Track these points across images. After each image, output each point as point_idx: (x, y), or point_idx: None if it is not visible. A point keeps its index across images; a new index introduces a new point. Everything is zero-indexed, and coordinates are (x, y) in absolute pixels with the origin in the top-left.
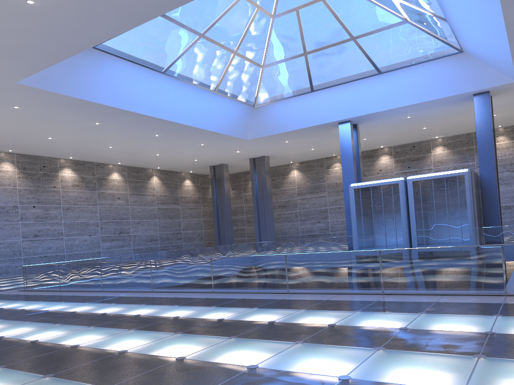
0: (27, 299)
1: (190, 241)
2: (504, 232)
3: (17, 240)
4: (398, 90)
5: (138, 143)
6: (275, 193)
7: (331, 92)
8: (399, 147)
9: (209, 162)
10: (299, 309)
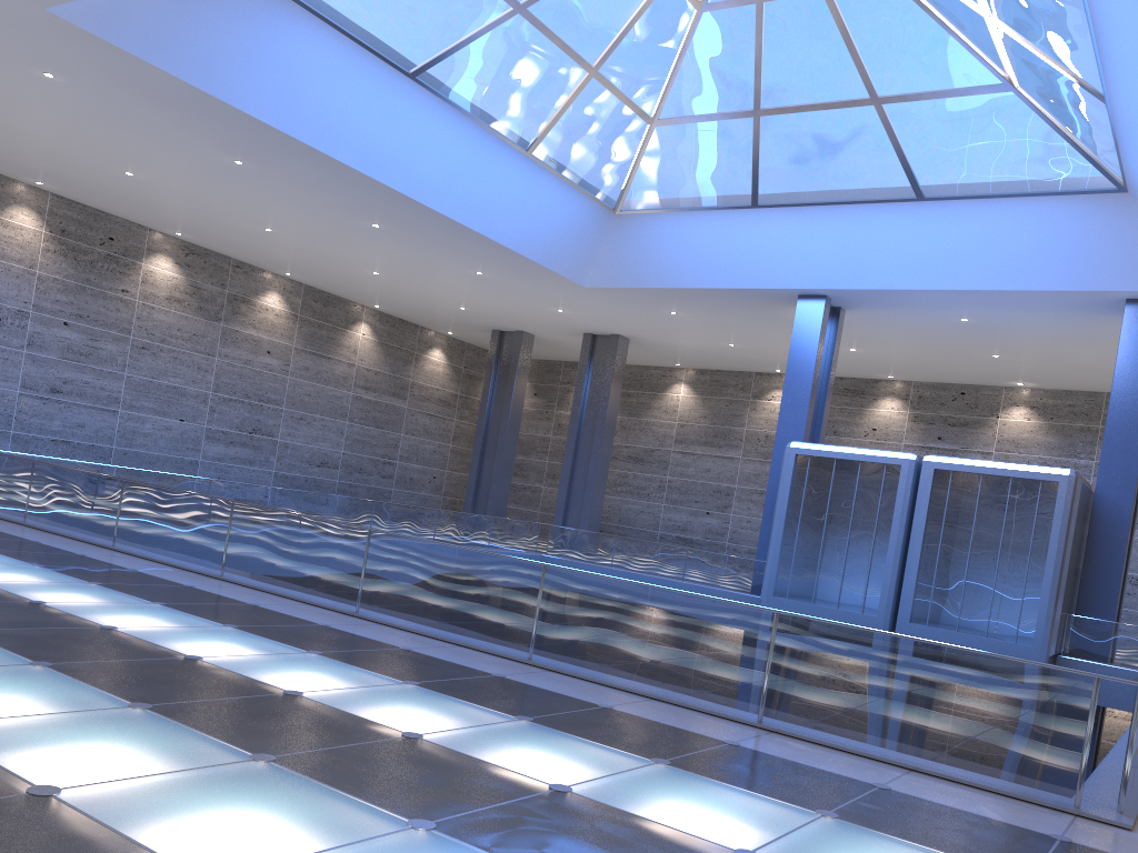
0: None
1: (411, 489)
2: (1120, 639)
3: (8, 390)
4: (953, 249)
5: (333, 234)
6: (626, 425)
7: (796, 219)
8: (928, 387)
9: (492, 321)
10: (515, 716)
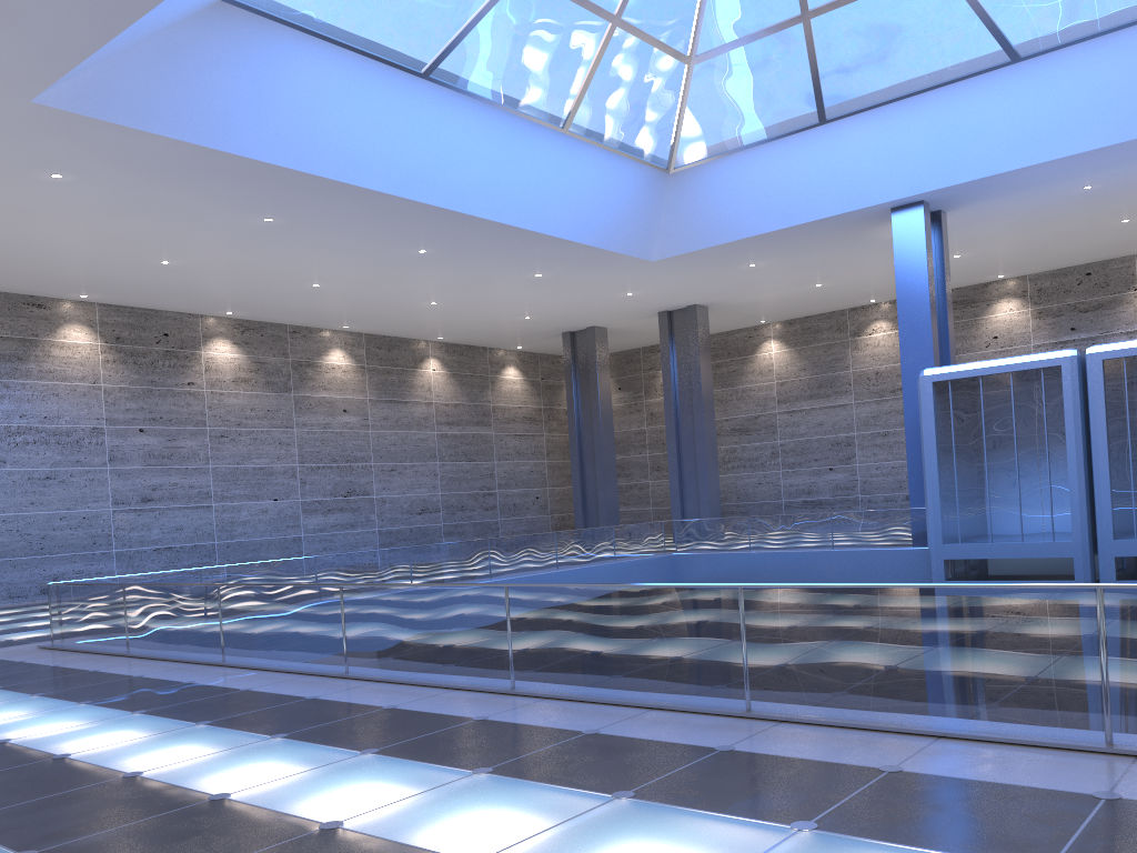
0: (17, 684)
1: (516, 515)
2: None
3: (101, 510)
4: (1065, 107)
5: (381, 273)
6: (722, 398)
7: (873, 124)
8: (1047, 277)
9: (561, 323)
10: (790, 825)
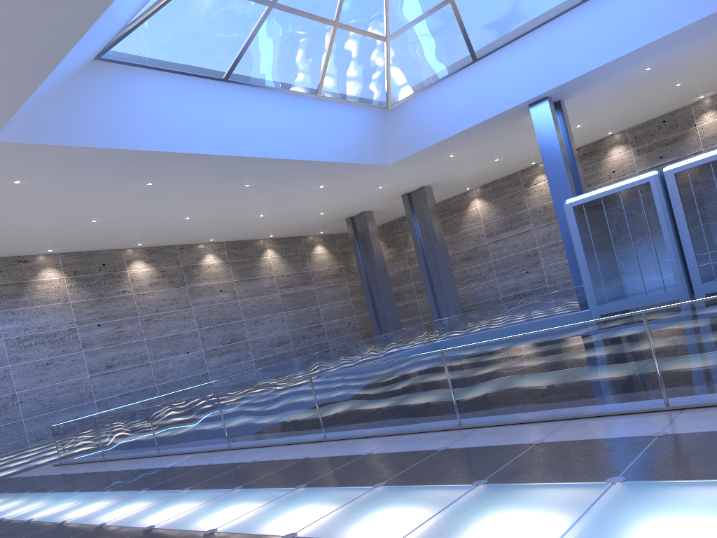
0: (38, 488)
1: (338, 335)
2: None
3: (83, 377)
4: (622, 23)
5: (225, 203)
6: (452, 240)
7: (506, 56)
8: (638, 128)
9: (343, 213)
10: (472, 484)
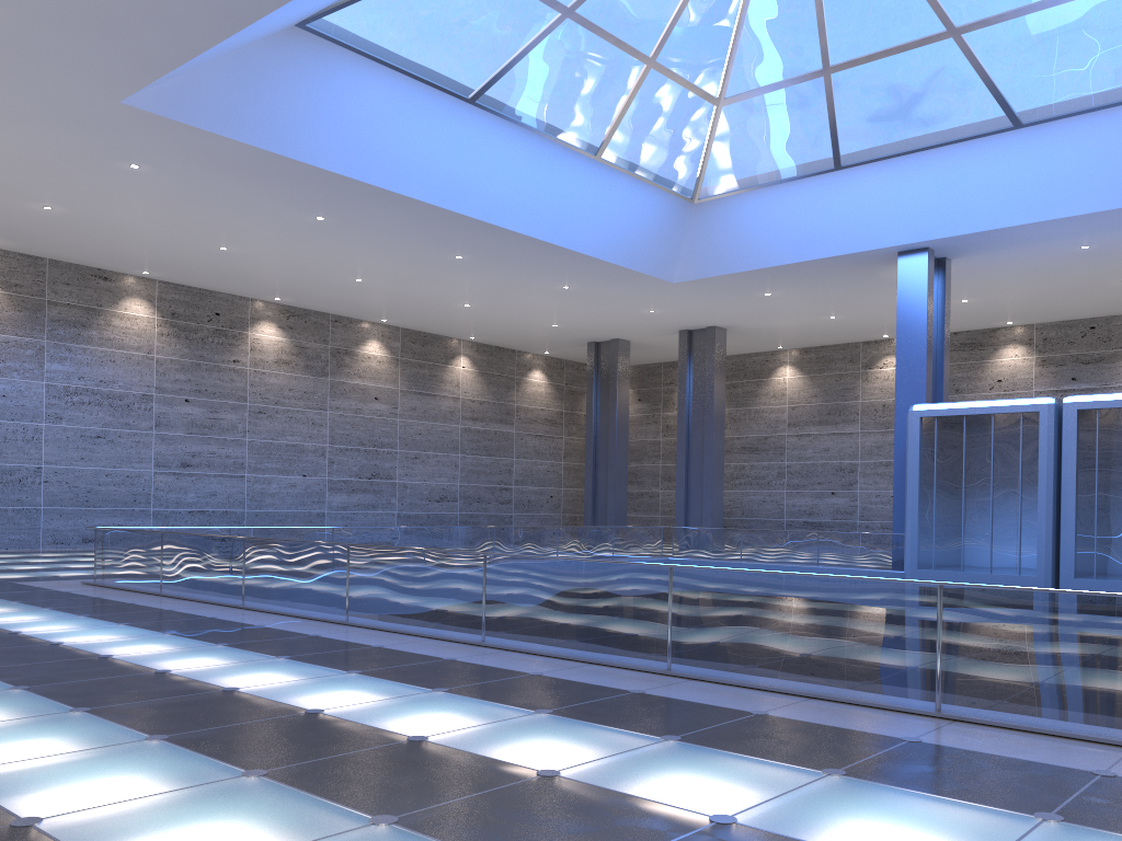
0: (65, 607)
1: (530, 511)
2: None
3: (143, 470)
4: (1062, 173)
5: (420, 273)
6: (735, 417)
7: (884, 174)
8: (1053, 328)
9: (586, 333)
10: (661, 737)
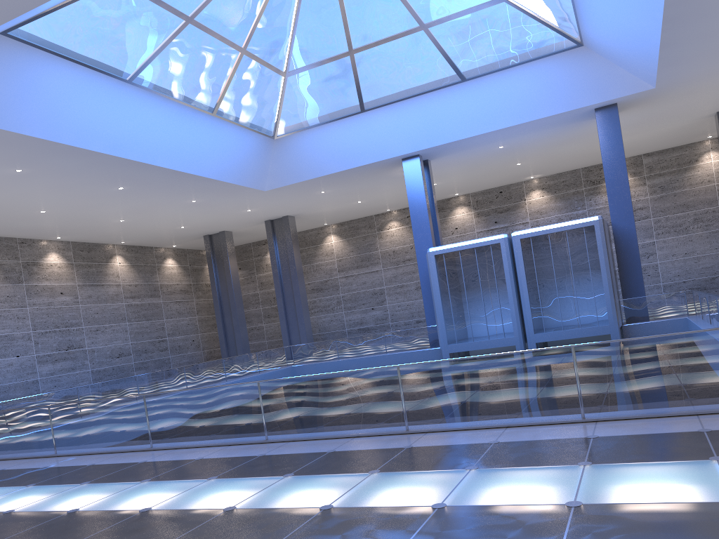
0: None
1: (181, 352)
2: (653, 304)
3: None
4: (490, 106)
5: (90, 202)
6: (304, 271)
7: (391, 112)
8: (480, 194)
9: (203, 230)
10: (465, 468)
